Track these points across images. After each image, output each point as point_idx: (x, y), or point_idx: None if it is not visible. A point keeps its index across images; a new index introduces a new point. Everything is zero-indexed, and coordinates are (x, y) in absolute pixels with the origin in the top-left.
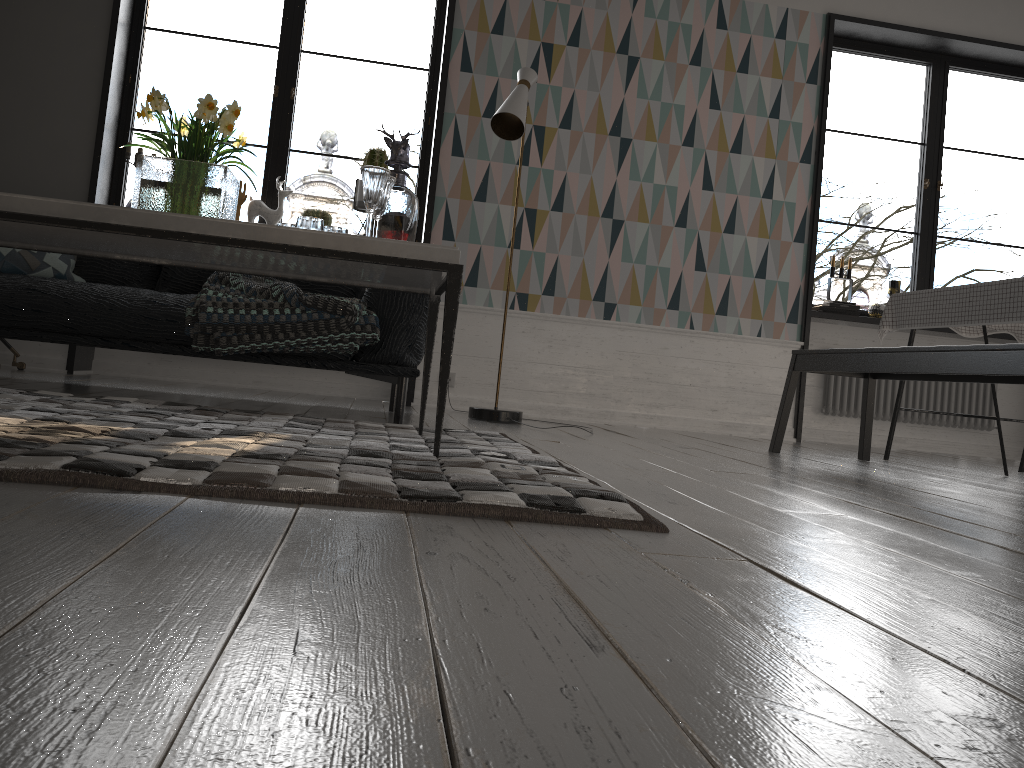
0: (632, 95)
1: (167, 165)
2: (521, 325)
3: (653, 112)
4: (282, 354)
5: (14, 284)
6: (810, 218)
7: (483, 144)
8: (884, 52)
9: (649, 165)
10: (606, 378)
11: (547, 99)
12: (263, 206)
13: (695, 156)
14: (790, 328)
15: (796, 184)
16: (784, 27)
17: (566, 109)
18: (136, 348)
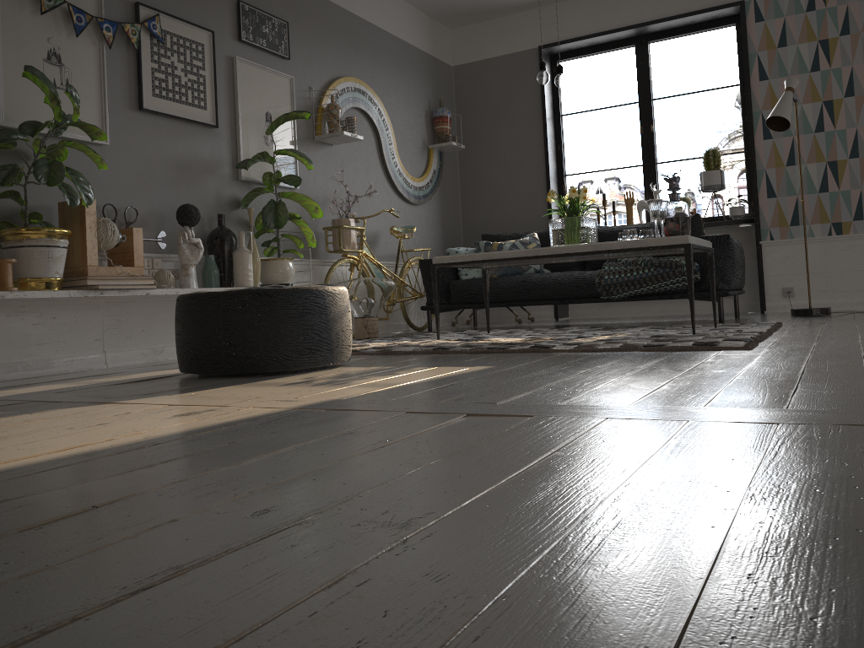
0: None
1: (560, 221)
2: (839, 245)
3: None
4: (648, 294)
5: (517, 280)
6: None
7: None
8: None
9: None
10: None
11: (830, 80)
12: (645, 203)
13: None
14: None
15: None
16: None
17: (847, 82)
18: (575, 302)
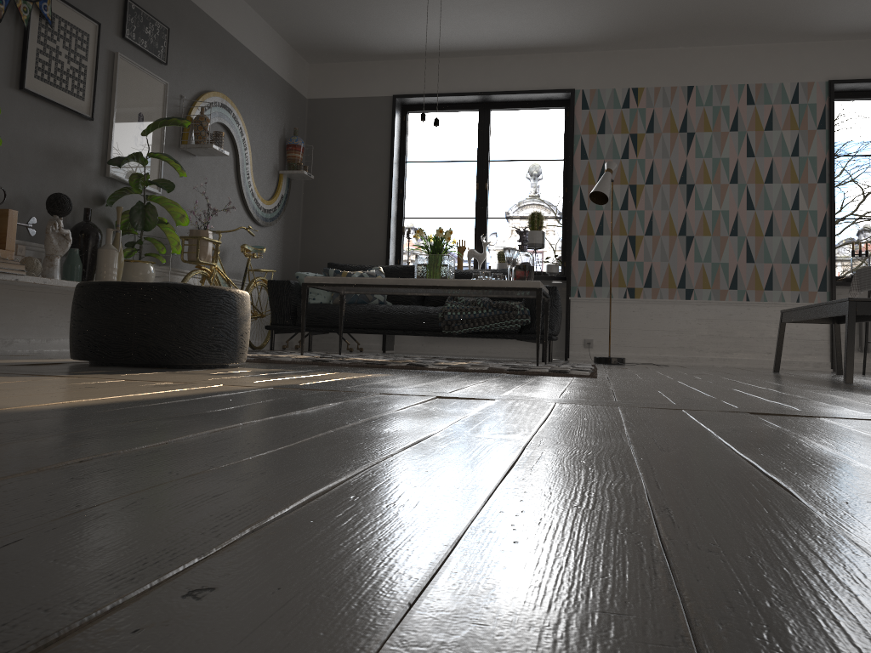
0: (692, 157)
1: (426, 257)
2: (631, 307)
3: (707, 165)
4: (484, 332)
5: (364, 308)
6: (829, 219)
7: None
8: None
9: (707, 199)
10: (690, 336)
11: (636, 168)
12: (475, 252)
13: (739, 189)
14: (821, 294)
15: (816, 198)
16: (796, 95)
17: (649, 172)
18: (418, 334)
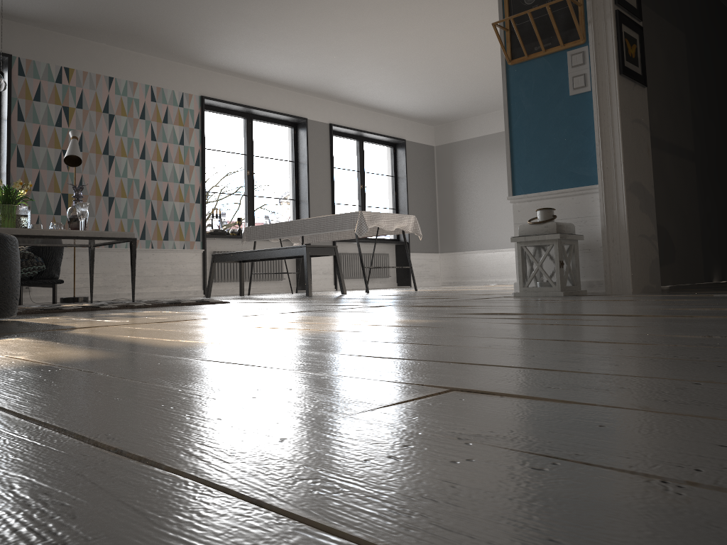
0: (113, 134)
1: (6, 207)
2: (65, 255)
3: (124, 142)
4: None
5: None
6: (202, 191)
7: (35, 160)
8: (226, 112)
9: (124, 169)
10: (113, 277)
11: (68, 136)
12: None
13: (146, 164)
14: (197, 243)
15: (194, 176)
16: (182, 101)
17: (79, 141)
18: None
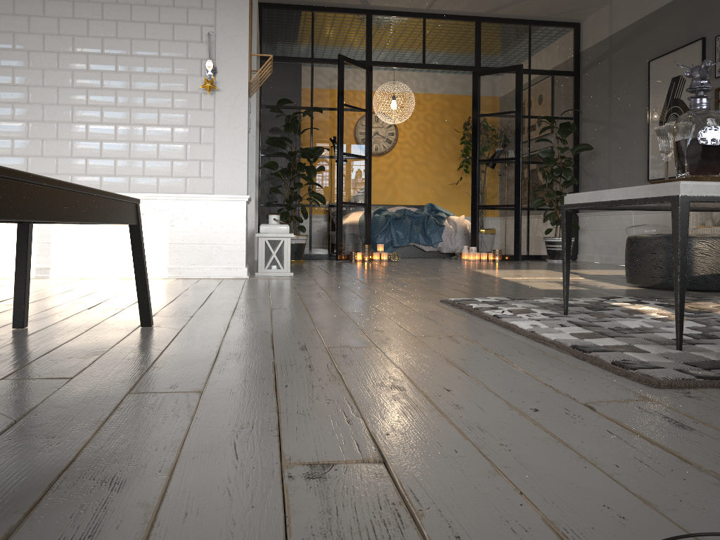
0: None
1: None
2: None
3: None
4: None
5: None
6: None
7: None
8: None
9: None
10: None
11: None
12: None
13: None
14: None
15: None
16: None
17: None
18: None
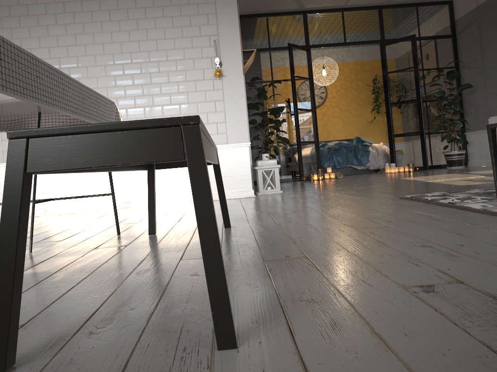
0: None
1: None
2: None
3: None
4: None
5: None
6: None
7: None
8: None
9: None
10: None
11: None
12: None
13: None
14: None
15: None
16: None
17: None
18: None
